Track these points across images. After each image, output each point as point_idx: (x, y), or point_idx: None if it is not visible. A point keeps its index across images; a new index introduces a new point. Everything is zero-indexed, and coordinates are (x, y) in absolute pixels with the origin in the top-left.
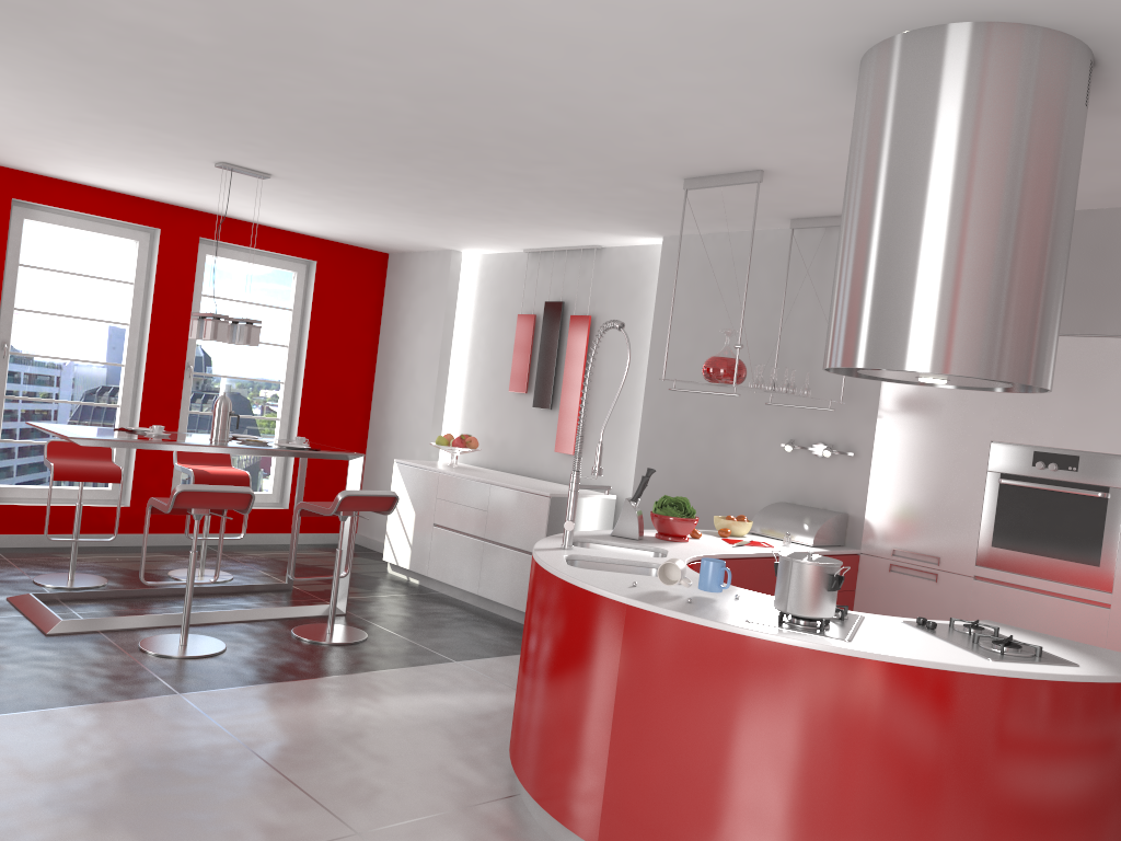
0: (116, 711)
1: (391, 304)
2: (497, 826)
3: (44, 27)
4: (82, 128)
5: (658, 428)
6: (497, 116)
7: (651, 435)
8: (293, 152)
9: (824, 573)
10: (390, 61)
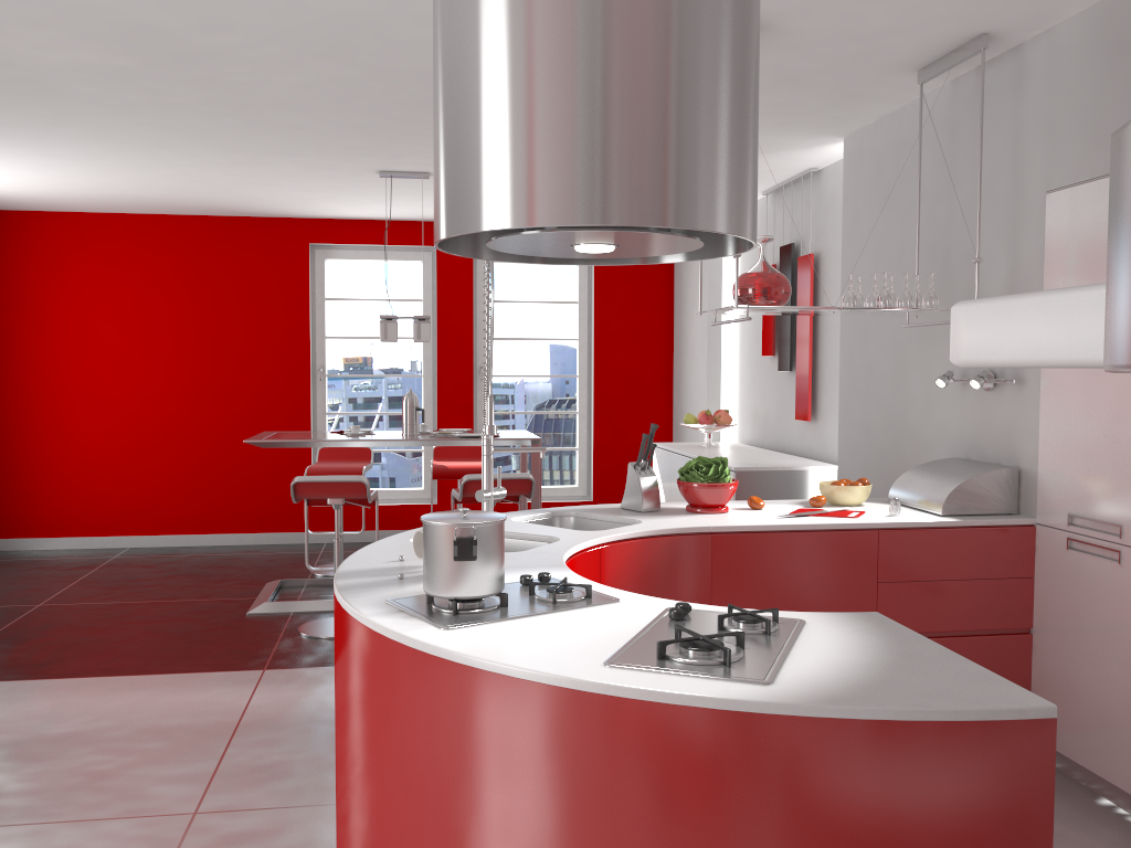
0: (192, 680)
1: (678, 281)
2: (334, 828)
3: (57, 91)
4: (257, 170)
5: (852, 378)
6: (413, 51)
7: (848, 387)
8: (392, 145)
9: (447, 536)
10: (236, 29)
